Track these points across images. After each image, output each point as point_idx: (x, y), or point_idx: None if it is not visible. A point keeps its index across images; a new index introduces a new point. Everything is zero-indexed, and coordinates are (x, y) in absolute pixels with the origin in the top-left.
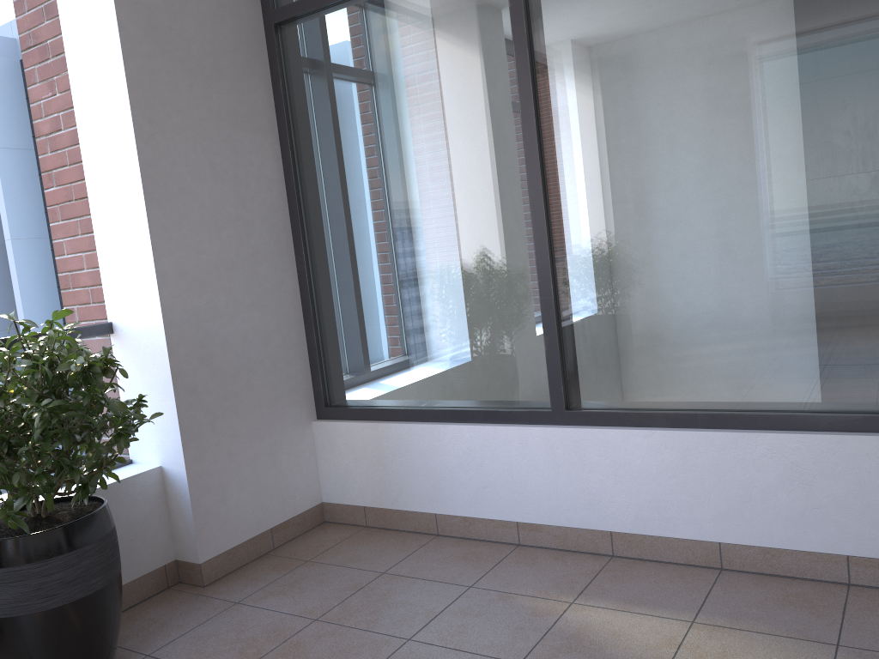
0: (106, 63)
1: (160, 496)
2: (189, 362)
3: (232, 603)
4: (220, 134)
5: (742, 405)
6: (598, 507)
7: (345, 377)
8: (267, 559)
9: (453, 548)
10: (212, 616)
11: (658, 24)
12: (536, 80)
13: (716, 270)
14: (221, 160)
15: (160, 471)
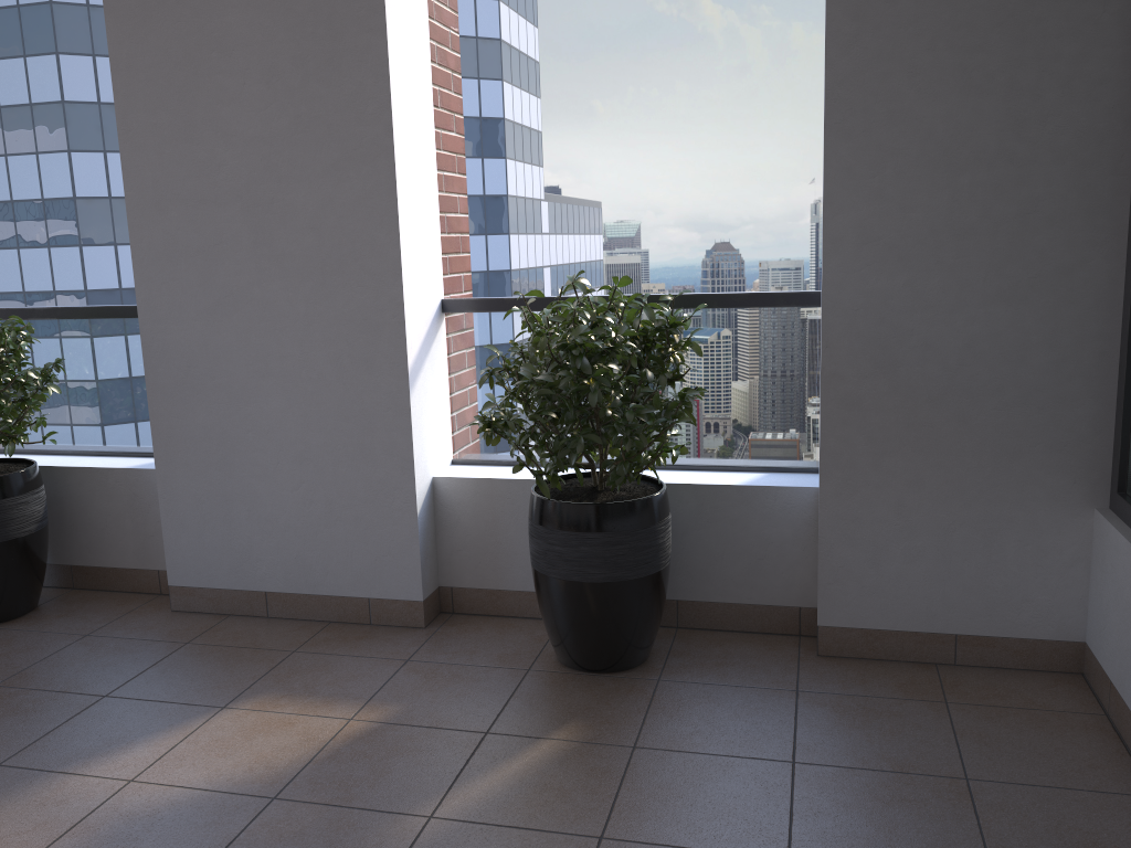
0: None
1: (810, 524)
2: (853, 364)
3: (793, 688)
4: (992, 14)
5: None
6: None
7: None
8: (920, 671)
9: (1121, 829)
10: (756, 686)
11: None
12: None
13: None
14: (986, 58)
15: (816, 494)
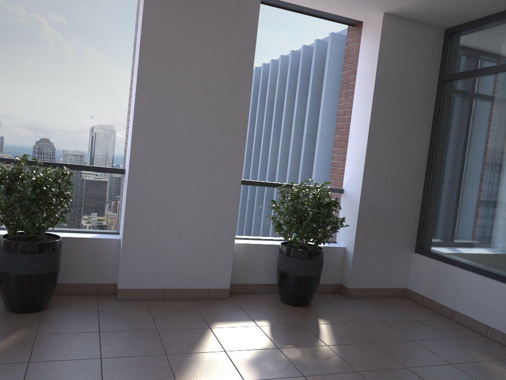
0: (367, 95)
1: (342, 258)
2: (366, 211)
3: (355, 305)
4: (404, 125)
5: None
6: None
7: (431, 237)
8: (374, 299)
9: (454, 325)
10: (346, 306)
11: None
12: None
13: None
14: (402, 135)
15: (344, 249)
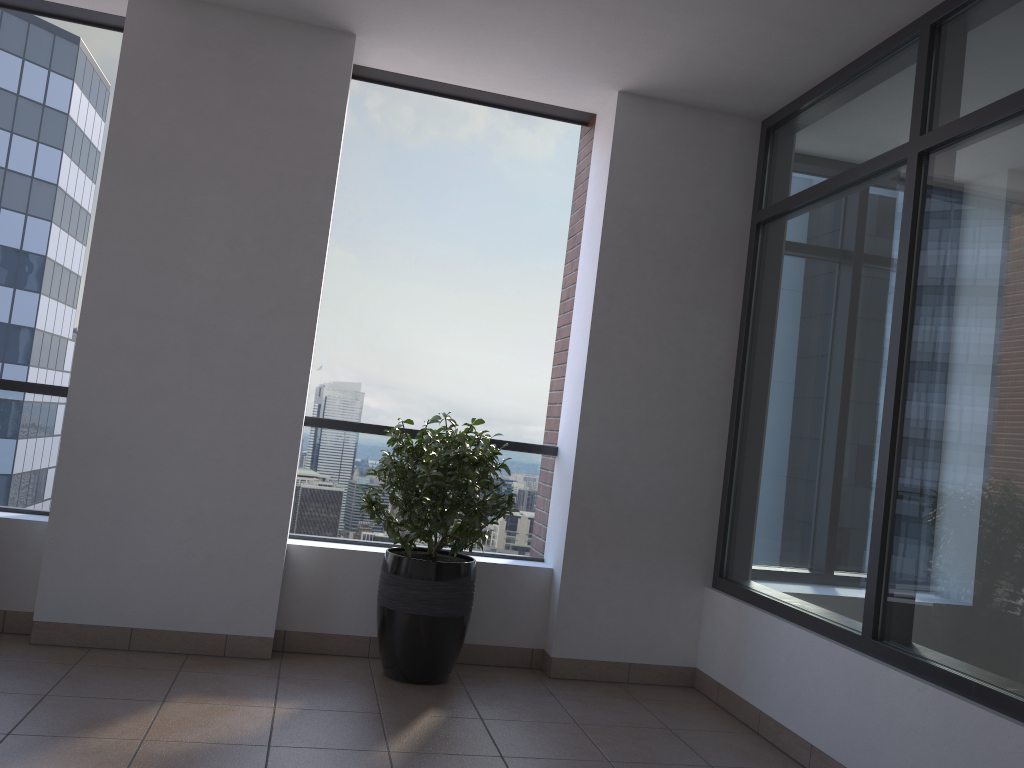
0: (593, 252)
1: (545, 592)
2: (589, 491)
3: (548, 692)
4: (674, 313)
5: (1017, 688)
6: (871, 755)
7: (738, 552)
8: (611, 685)
9: (750, 745)
10: (526, 691)
11: (1012, 245)
12: (911, 291)
13: (1019, 521)
14: (670, 334)
15: (551, 572)
